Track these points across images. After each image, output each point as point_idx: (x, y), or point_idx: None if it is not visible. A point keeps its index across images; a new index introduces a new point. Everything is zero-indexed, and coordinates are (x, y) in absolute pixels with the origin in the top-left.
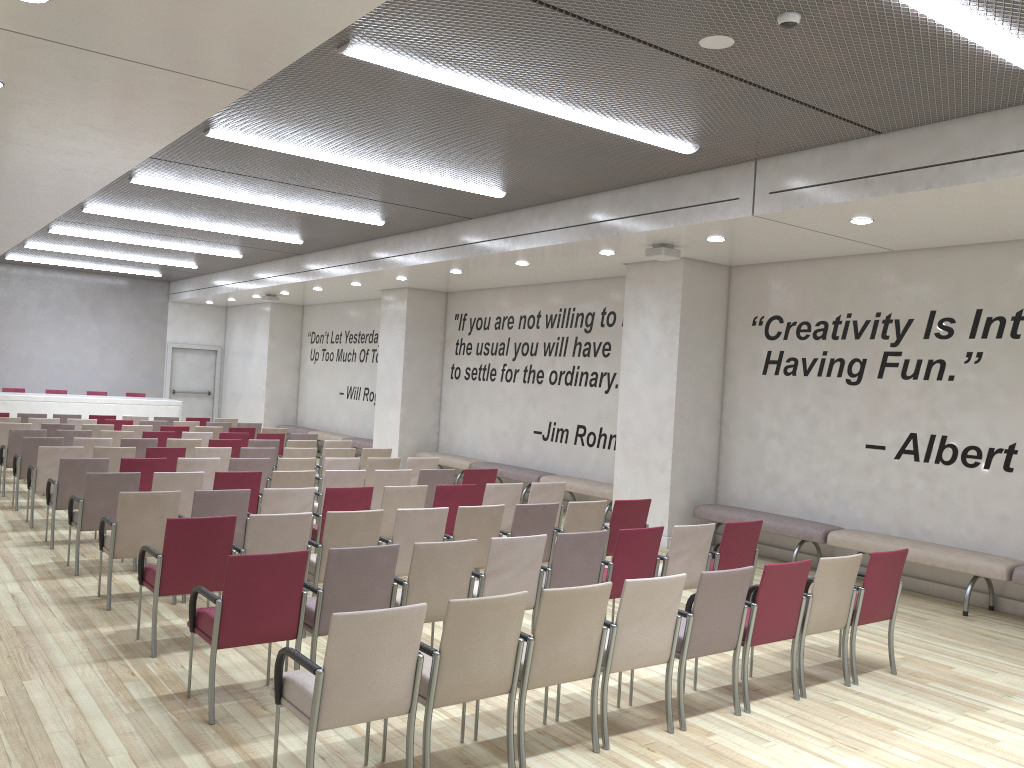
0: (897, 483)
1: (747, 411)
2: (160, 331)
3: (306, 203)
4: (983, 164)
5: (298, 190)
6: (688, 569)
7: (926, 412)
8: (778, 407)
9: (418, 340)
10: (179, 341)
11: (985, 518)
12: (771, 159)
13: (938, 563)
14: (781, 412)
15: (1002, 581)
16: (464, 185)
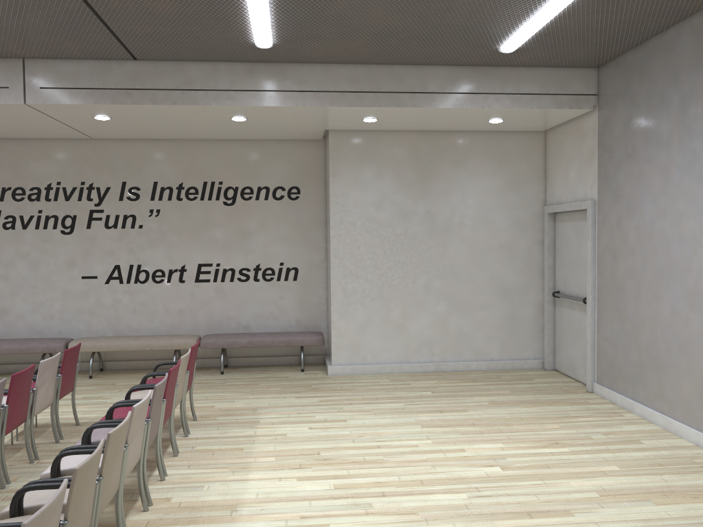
0: (109, 300)
1: None
2: None
3: None
4: (210, 94)
5: None
6: (48, 393)
7: (125, 250)
8: (1, 255)
9: None
10: None
11: (170, 313)
12: (40, 60)
13: (154, 347)
14: (4, 259)
15: (184, 349)
16: None
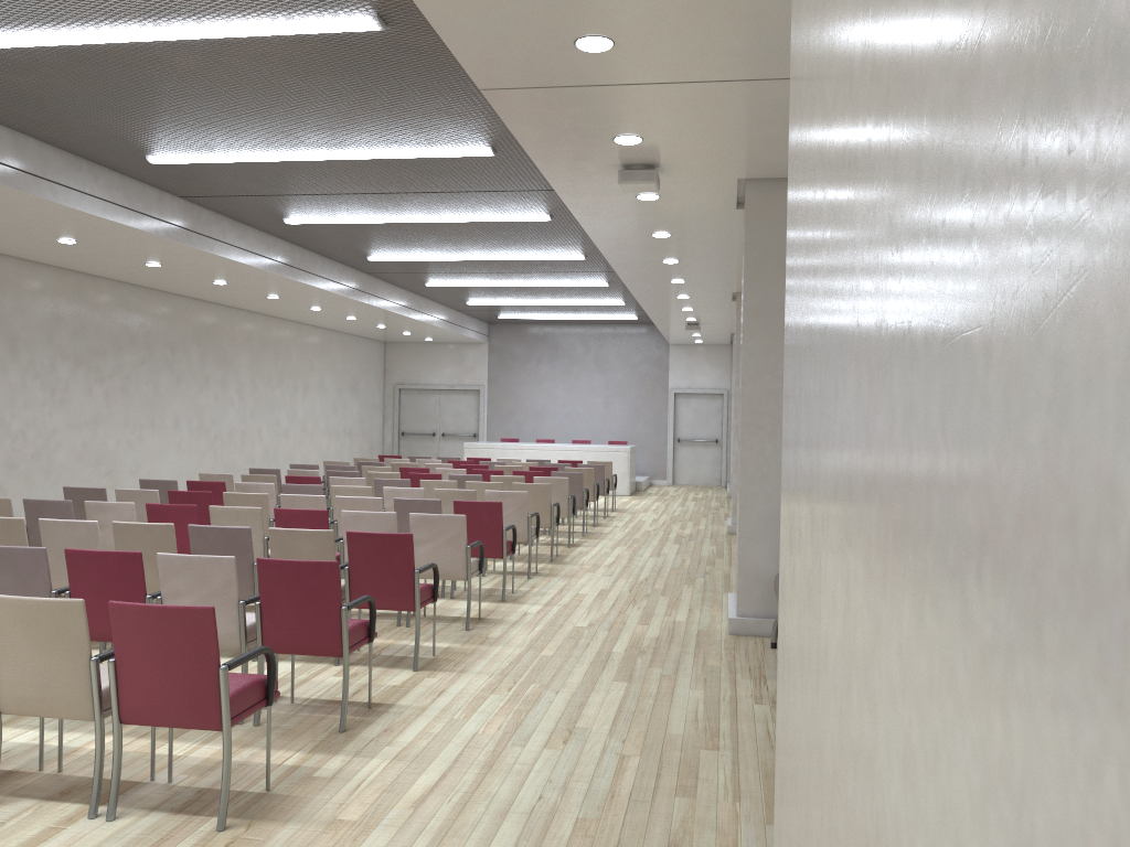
0: None
1: None
2: (662, 377)
3: (437, 211)
4: None
5: (384, 198)
6: None
7: None
8: None
9: None
10: (681, 386)
11: None
12: None
13: None
14: None
15: None
16: (430, 150)
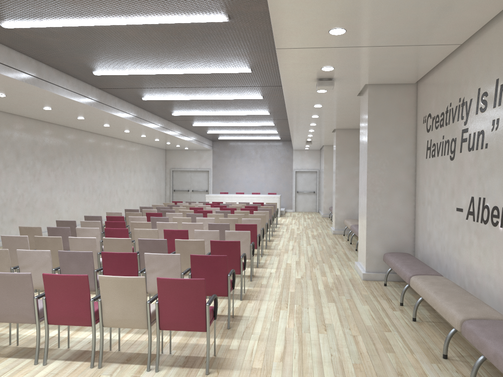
0: (467, 240)
1: (422, 186)
2: (289, 164)
3: (213, 94)
4: None
5: (192, 89)
6: None
7: (477, 178)
8: (430, 182)
9: (344, 157)
10: (298, 168)
11: (501, 274)
12: None
13: (437, 308)
14: (431, 185)
15: None
16: (223, 70)
